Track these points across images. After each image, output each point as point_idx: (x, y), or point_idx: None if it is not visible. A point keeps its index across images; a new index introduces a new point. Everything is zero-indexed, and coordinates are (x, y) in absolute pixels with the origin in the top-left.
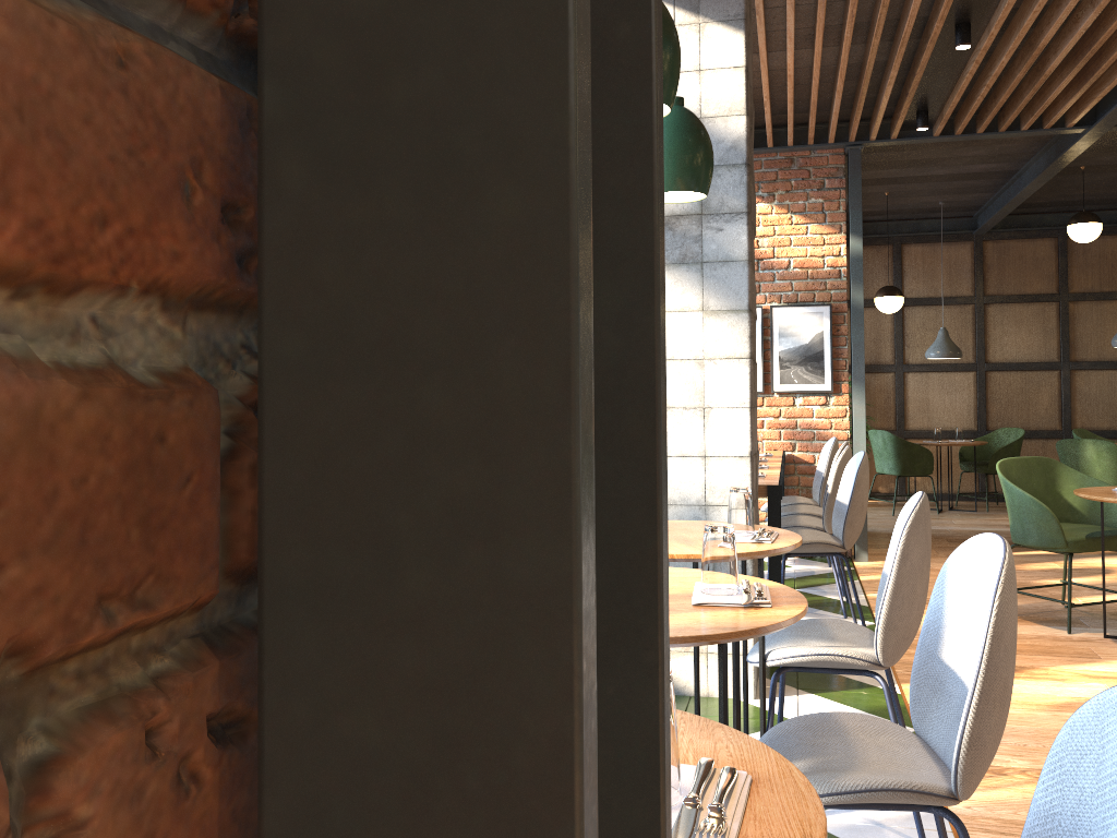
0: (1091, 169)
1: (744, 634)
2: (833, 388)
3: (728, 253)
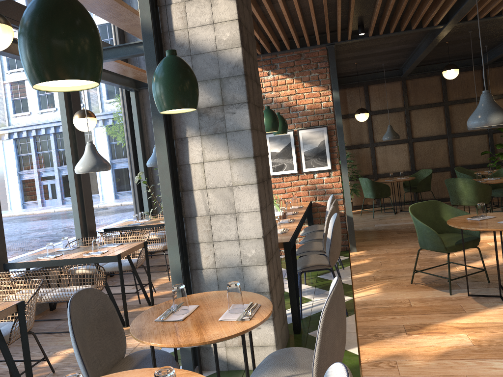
0: (451, 42)
1: None
2: (332, 168)
3: (239, 126)
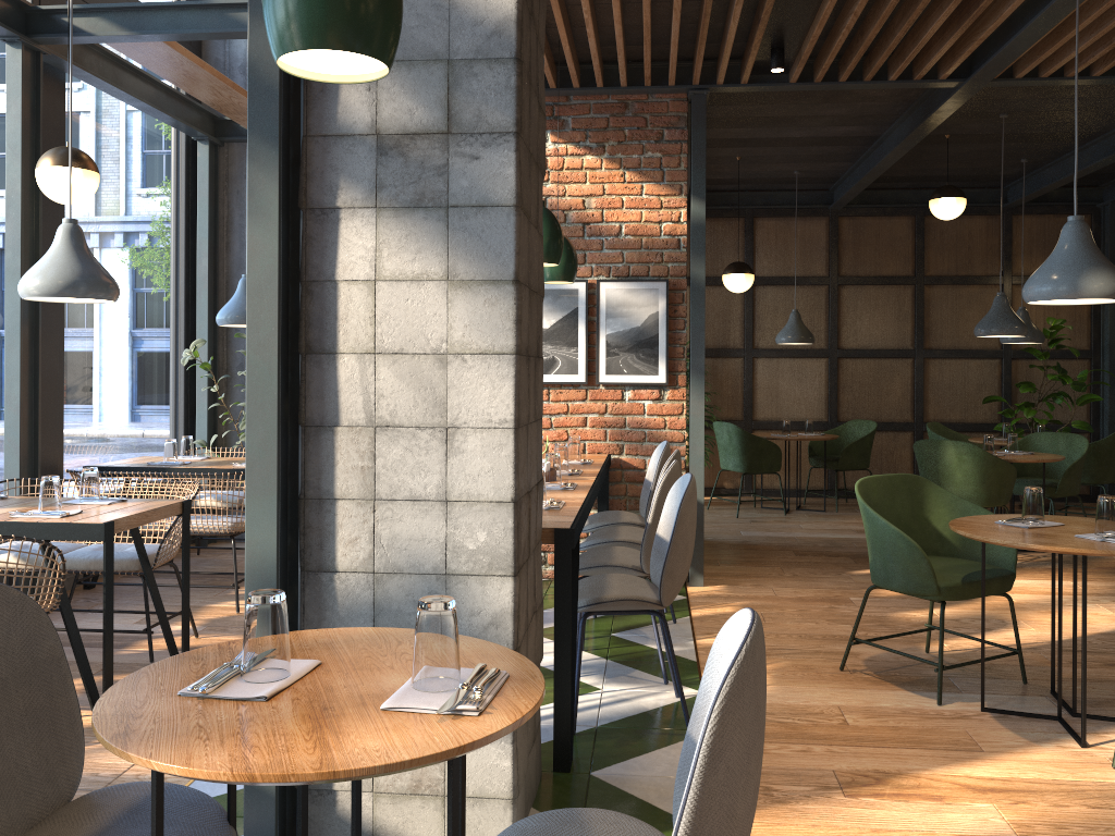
0: (956, 139)
1: None
2: (669, 380)
3: (486, 194)
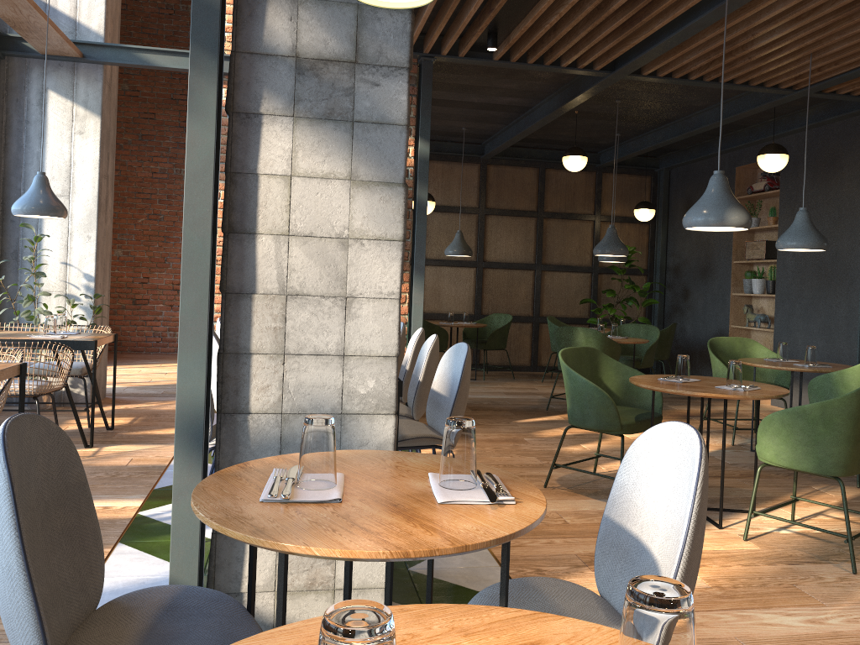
0: (581, 115)
1: None
2: None
3: (384, 114)
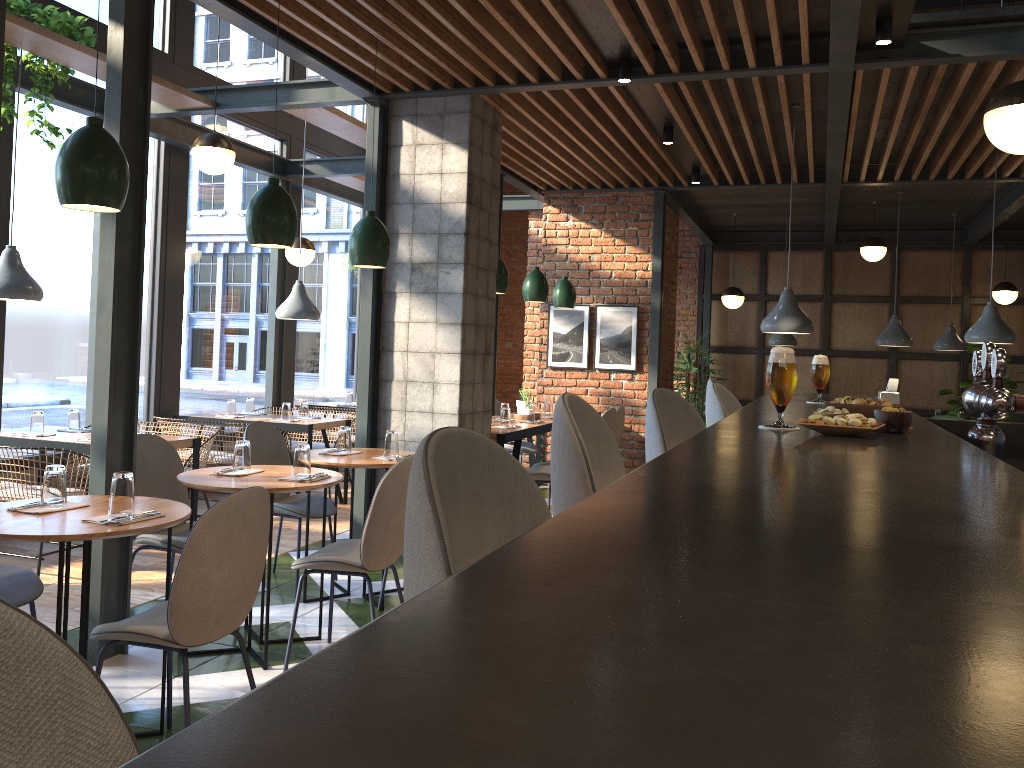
0: (883, 203)
1: (274, 489)
2: (638, 368)
3: (452, 288)
